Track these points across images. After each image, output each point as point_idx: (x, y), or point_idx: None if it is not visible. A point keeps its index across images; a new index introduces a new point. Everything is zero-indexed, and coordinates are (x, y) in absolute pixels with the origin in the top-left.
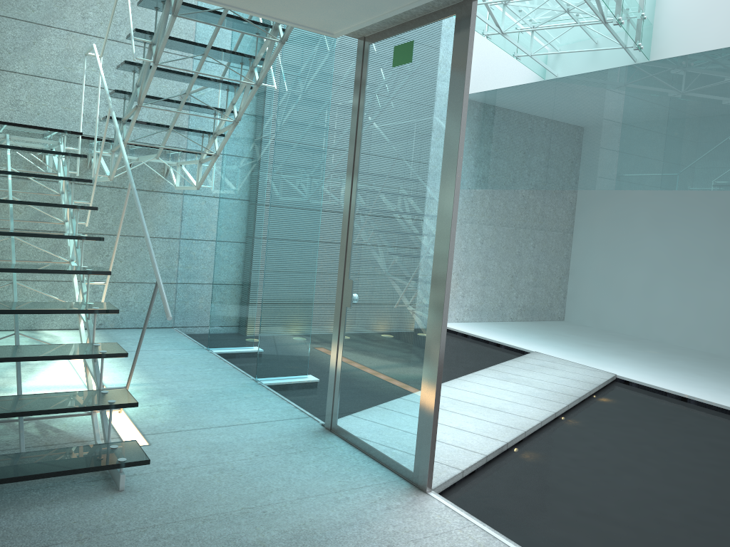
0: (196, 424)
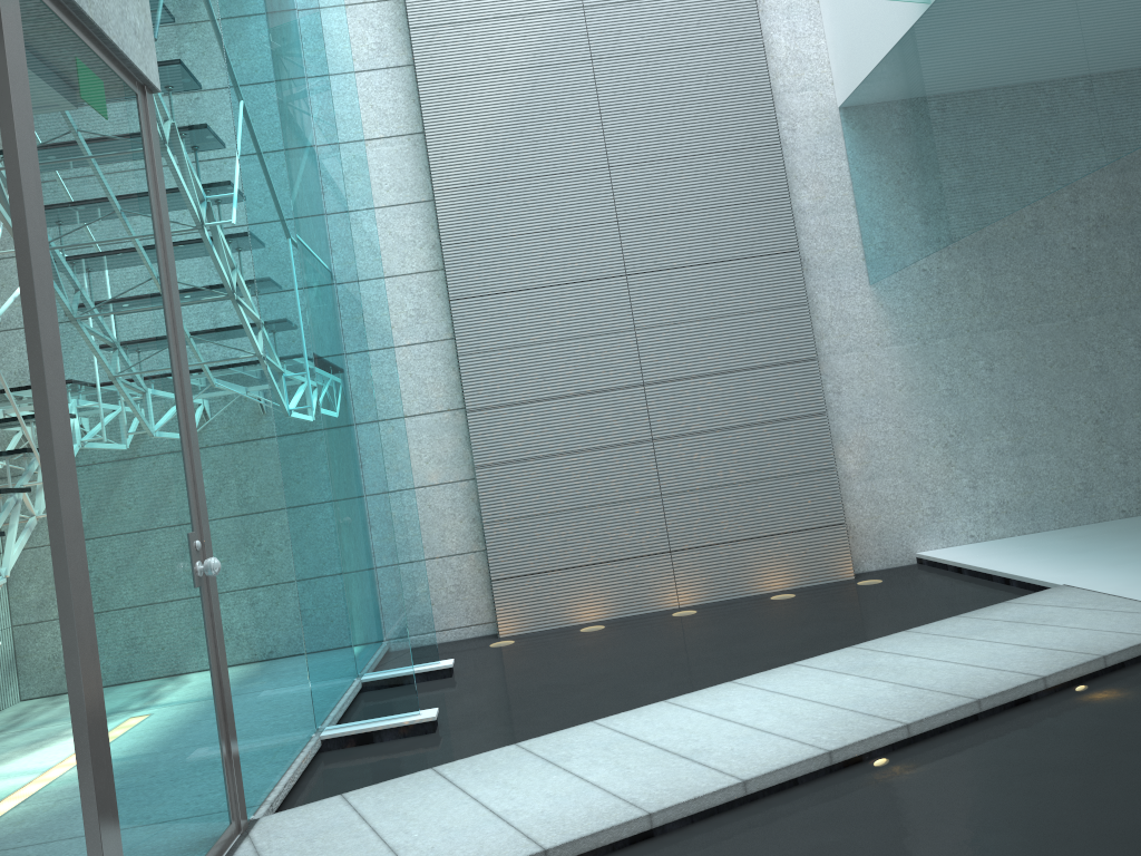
0: (50, 833)
